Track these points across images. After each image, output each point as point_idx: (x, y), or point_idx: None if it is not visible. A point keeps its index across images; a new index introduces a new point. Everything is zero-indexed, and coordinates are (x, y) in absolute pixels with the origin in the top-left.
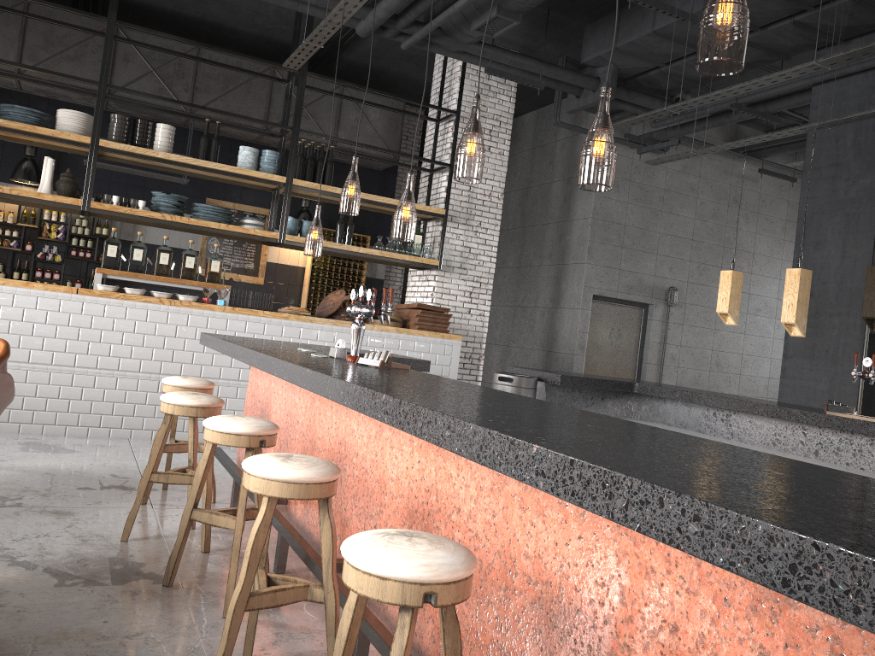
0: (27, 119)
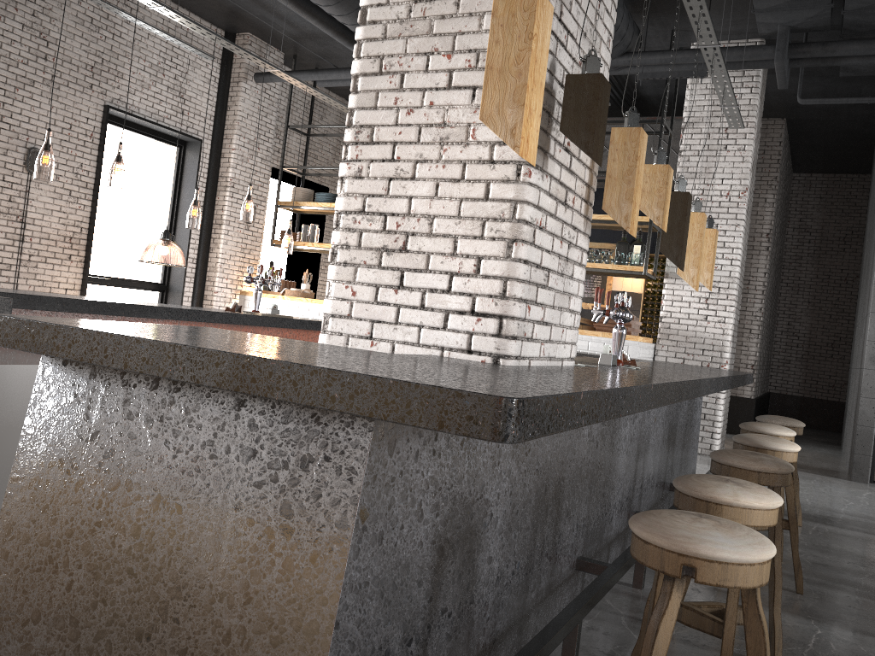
0: None
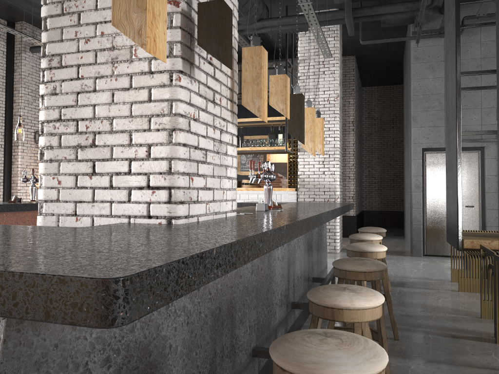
0: None
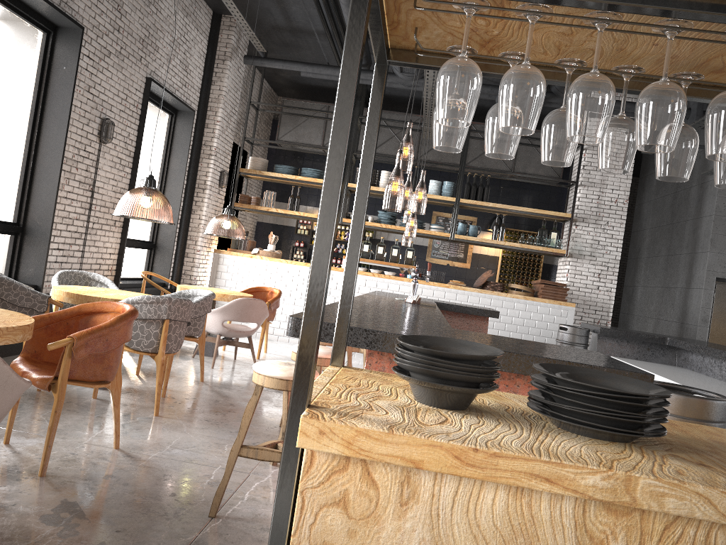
0: (313, 175)
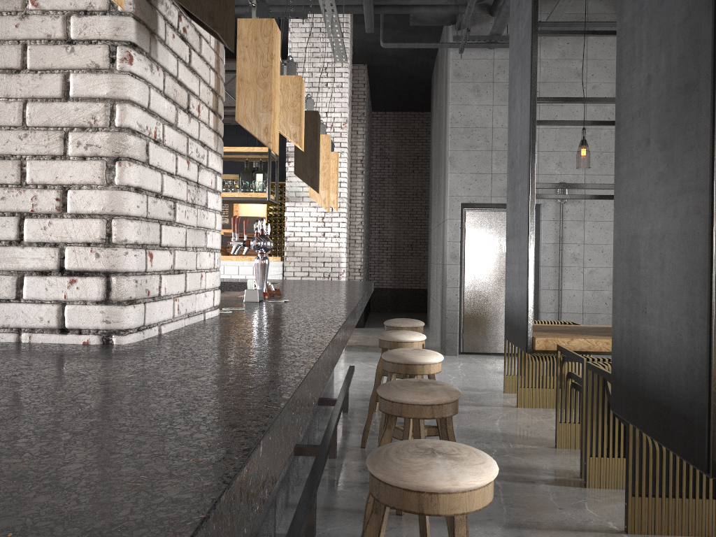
0: None
